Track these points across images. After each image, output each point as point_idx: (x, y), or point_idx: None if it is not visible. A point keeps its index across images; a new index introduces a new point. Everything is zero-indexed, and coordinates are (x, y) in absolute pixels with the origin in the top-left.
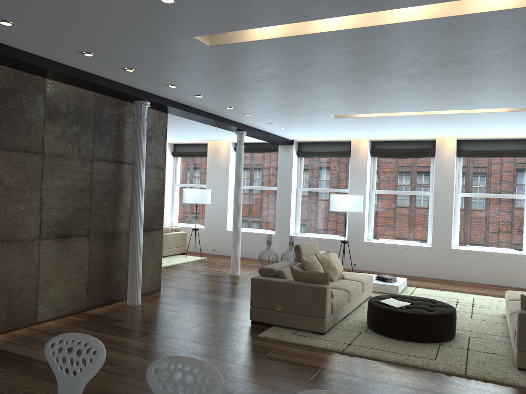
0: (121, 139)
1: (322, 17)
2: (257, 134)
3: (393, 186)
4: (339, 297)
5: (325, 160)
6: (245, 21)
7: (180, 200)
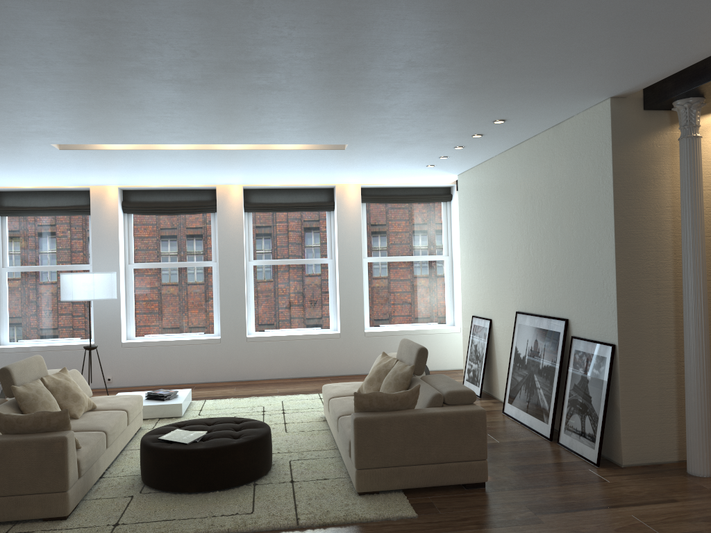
0: None
1: None
2: None
3: (160, 257)
4: (91, 446)
5: (48, 221)
6: None
7: None
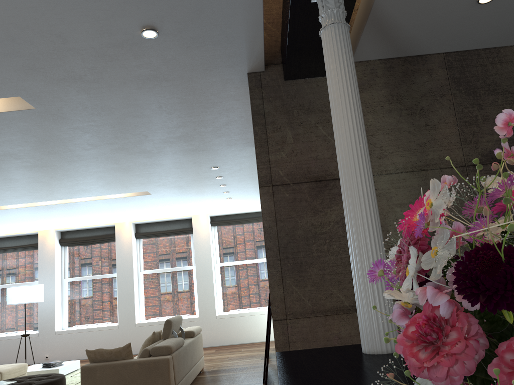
0: None
1: None
2: None
3: (84, 272)
4: None
5: (17, 255)
6: None
7: None
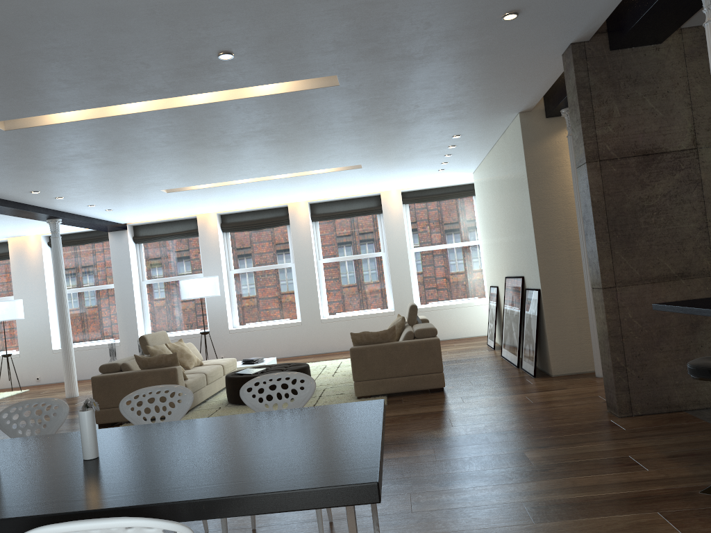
0: None
1: (121, 103)
2: (76, 221)
3: (252, 263)
4: (195, 379)
5: (171, 243)
6: (43, 108)
7: None
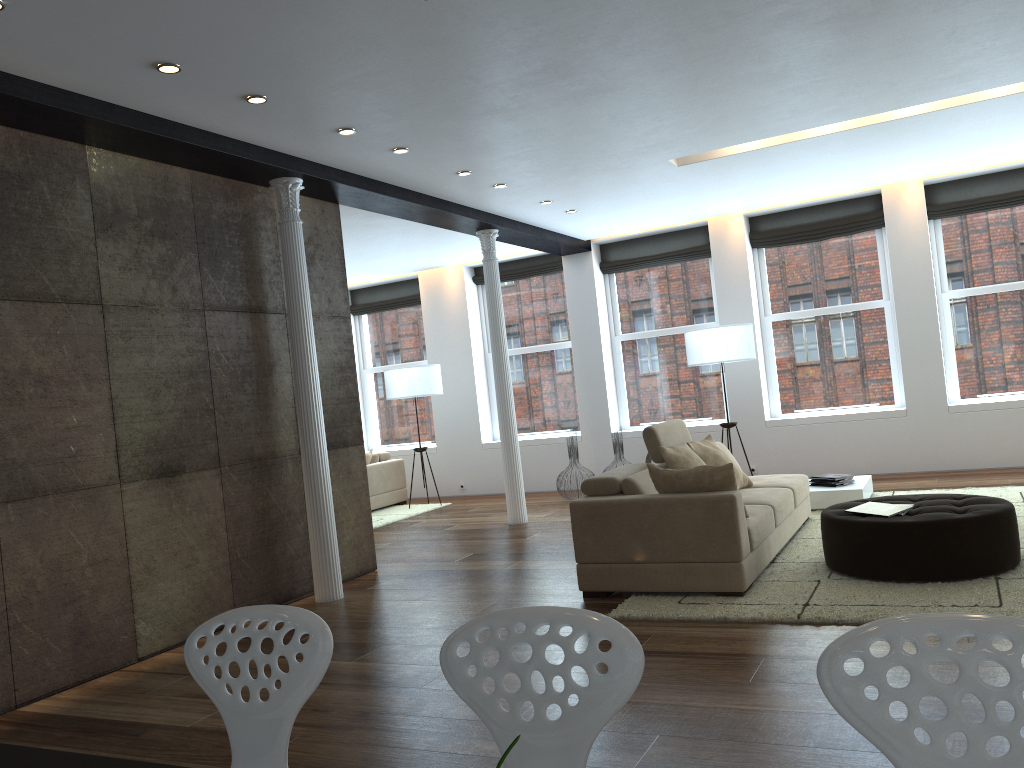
0: (255, 263)
1: None
2: (519, 234)
3: (806, 302)
4: (759, 517)
5: (661, 272)
6: None
7: (379, 399)
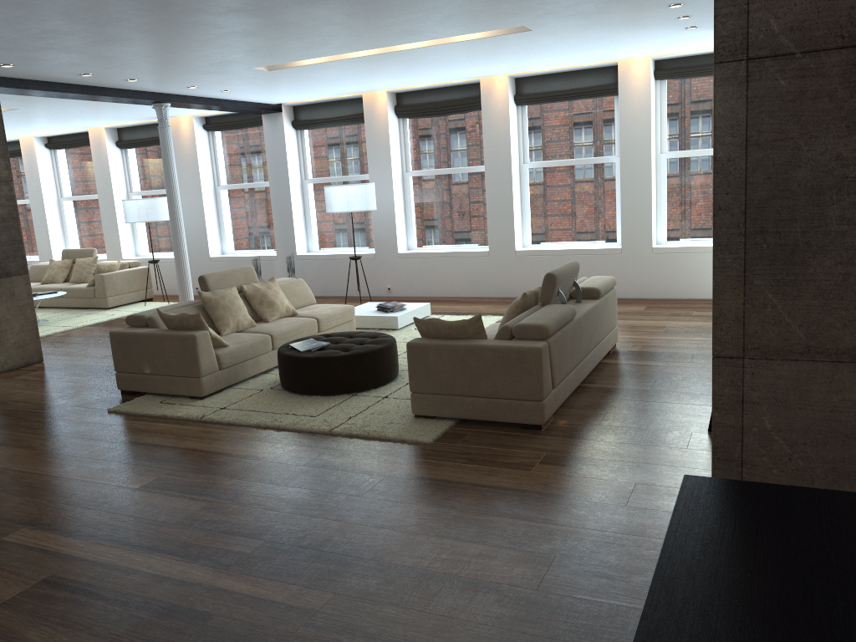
0: None
1: None
2: (194, 105)
3: (435, 163)
4: (243, 345)
5: (337, 131)
6: None
7: None
